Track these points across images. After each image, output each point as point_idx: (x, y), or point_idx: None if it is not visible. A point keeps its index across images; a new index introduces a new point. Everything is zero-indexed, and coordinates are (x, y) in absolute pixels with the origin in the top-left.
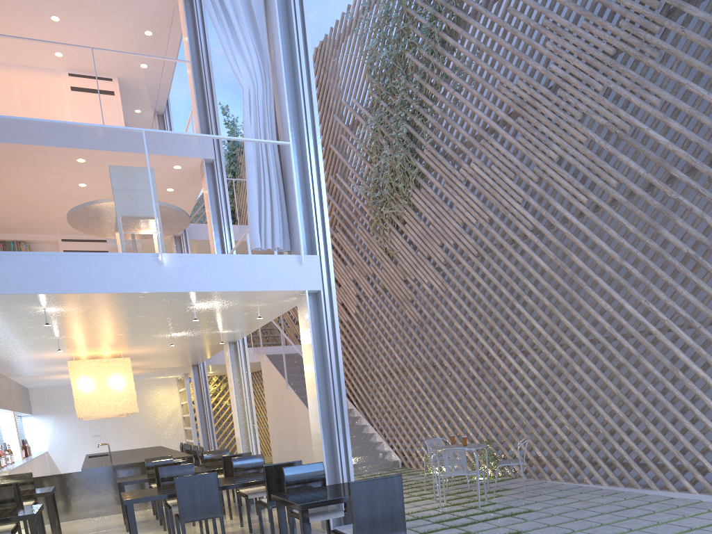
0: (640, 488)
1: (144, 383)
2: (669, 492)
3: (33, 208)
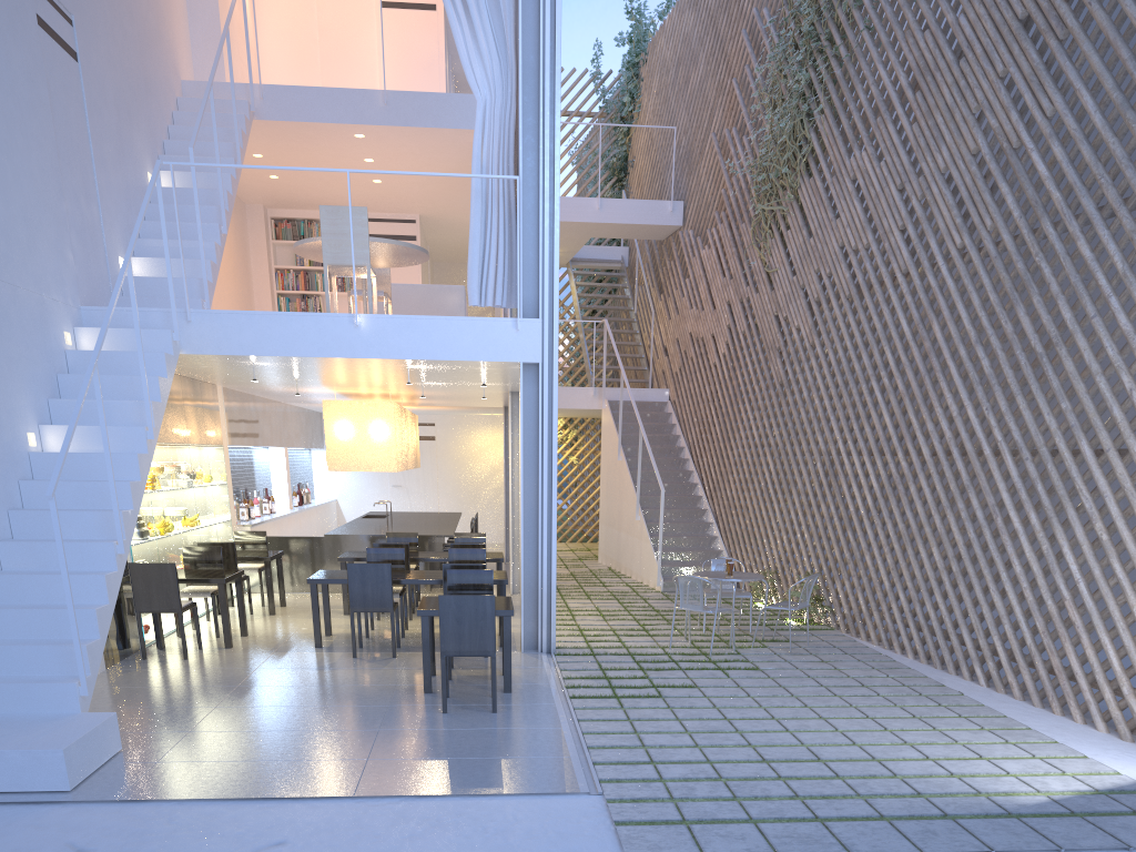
0: (939, 668)
1: (465, 420)
2: (959, 679)
3: (319, 184)
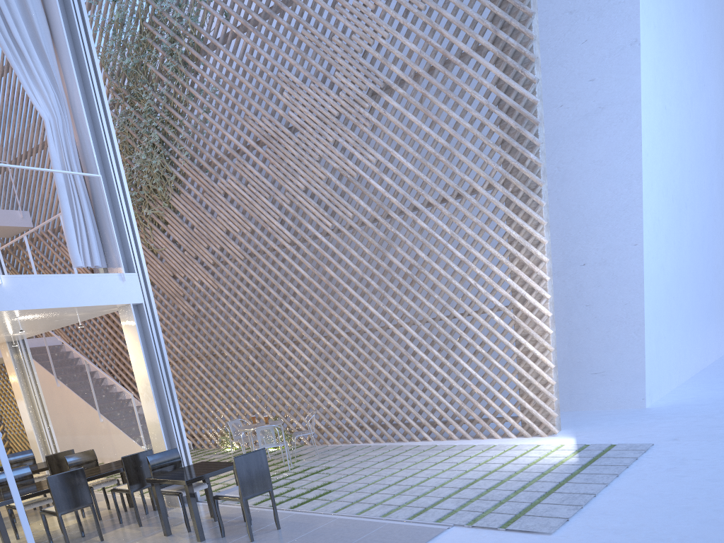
0: (396, 441)
1: None
2: (415, 442)
3: None
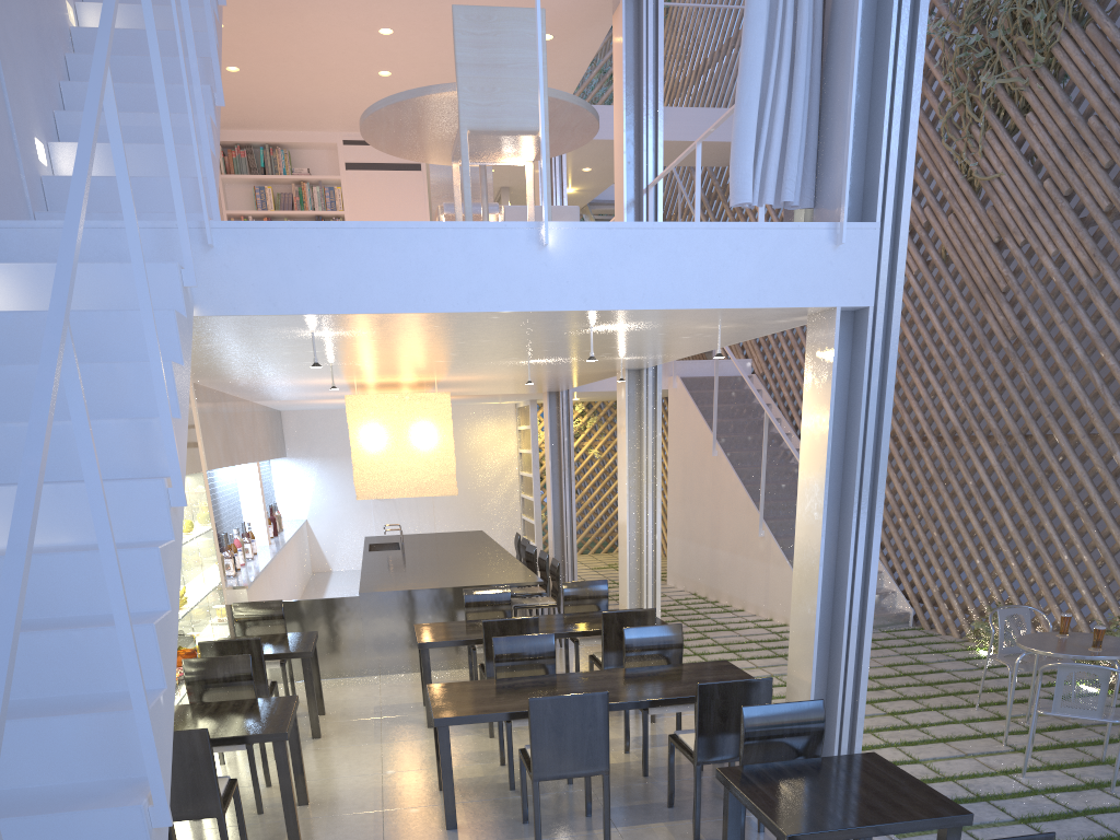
0: None
1: (462, 411)
2: None
3: (297, 82)
